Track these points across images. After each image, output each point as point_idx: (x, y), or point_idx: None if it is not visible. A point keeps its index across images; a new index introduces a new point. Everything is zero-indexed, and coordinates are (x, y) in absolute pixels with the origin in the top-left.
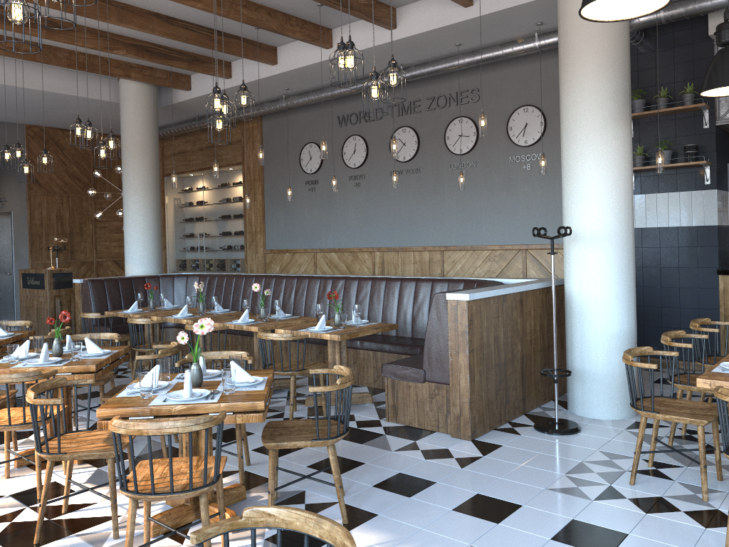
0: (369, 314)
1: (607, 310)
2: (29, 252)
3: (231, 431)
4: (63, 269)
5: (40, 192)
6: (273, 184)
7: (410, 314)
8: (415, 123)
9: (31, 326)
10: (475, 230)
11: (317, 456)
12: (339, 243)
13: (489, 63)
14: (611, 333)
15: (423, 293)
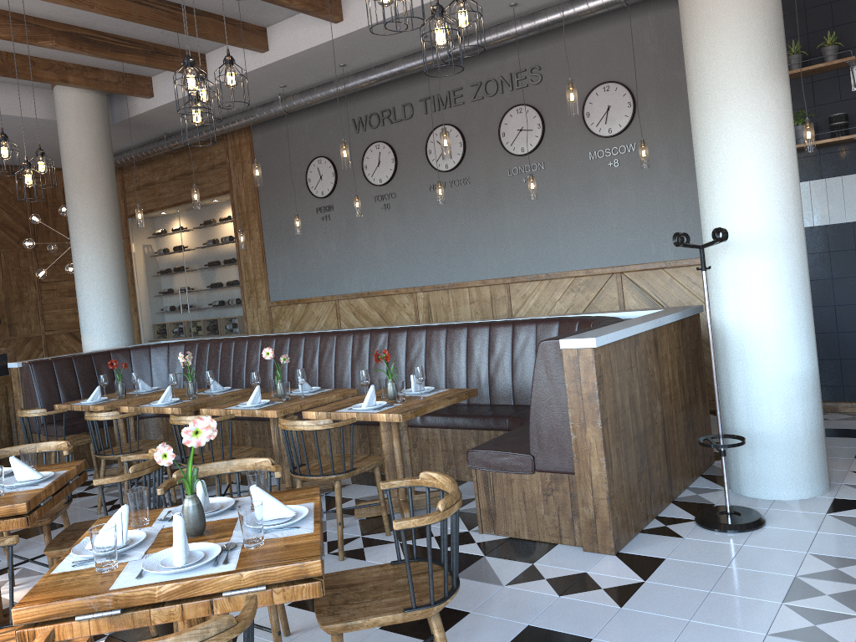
0: (427, 377)
1: (781, 344)
2: None
3: None
4: None
5: None
6: (274, 216)
7: (485, 372)
8: (457, 119)
9: None
10: (549, 253)
11: None
12: (368, 285)
13: (552, 31)
14: (788, 377)
15: (502, 341)
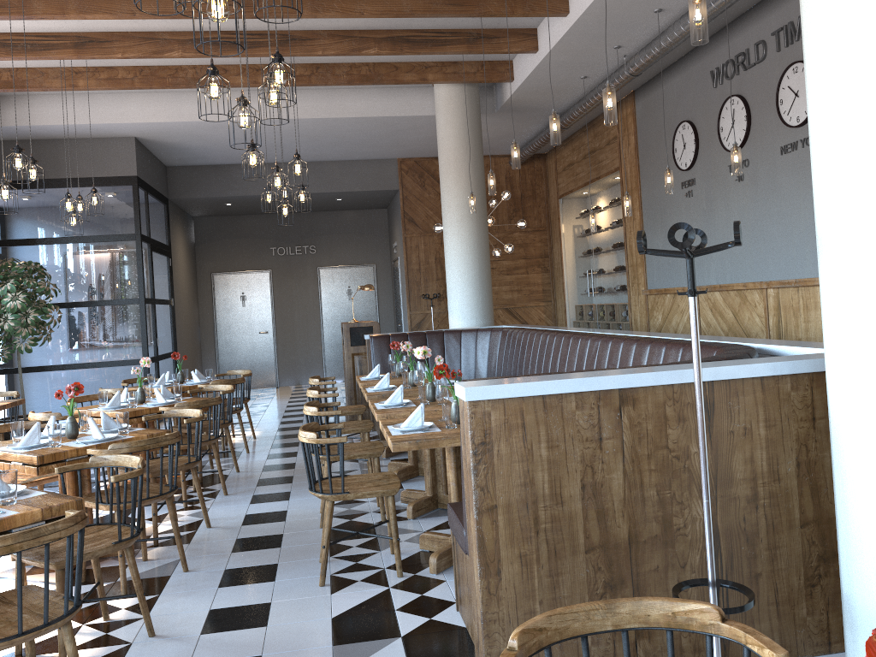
0: None
1: None
2: (407, 301)
3: (260, 570)
4: (361, 323)
5: (417, 233)
6: (650, 193)
7: None
8: None
9: (227, 392)
10: None
11: (237, 650)
12: (724, 276)
13: None
14: None
15: None
